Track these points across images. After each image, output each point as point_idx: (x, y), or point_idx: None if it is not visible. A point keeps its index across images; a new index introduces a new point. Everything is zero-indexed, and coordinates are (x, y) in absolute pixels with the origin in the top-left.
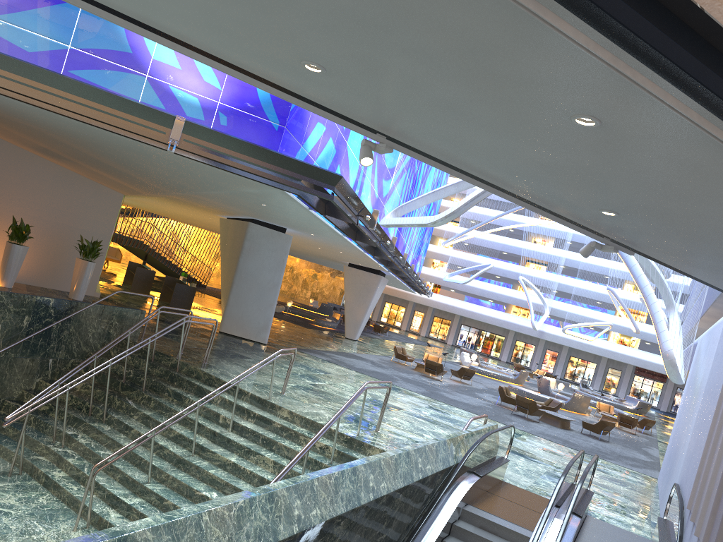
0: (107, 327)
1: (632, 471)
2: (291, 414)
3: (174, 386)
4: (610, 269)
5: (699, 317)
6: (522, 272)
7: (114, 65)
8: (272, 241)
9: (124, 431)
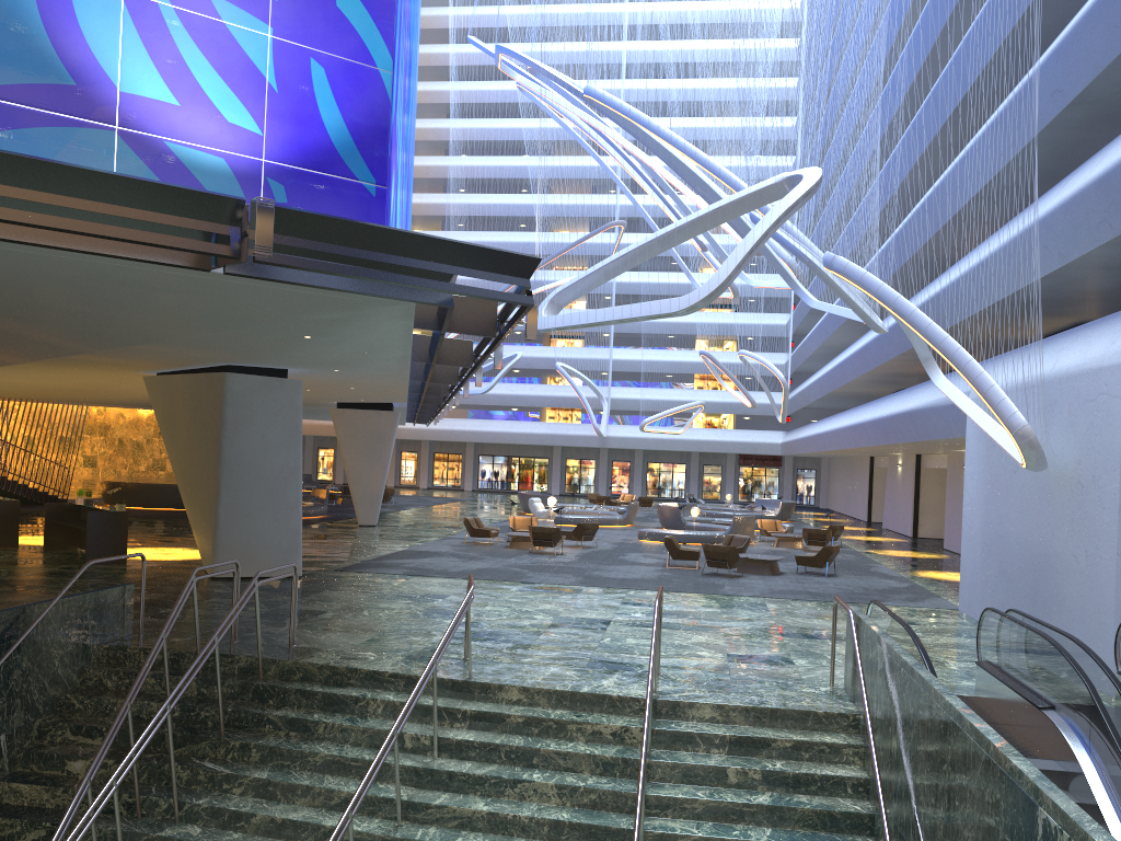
0: (81, 637)
1: (924, 608)
2: (527, 692)
3: (273, 708)
4: (677, 325)
5: (873, 367)
6: (555, 355)
7: (45, 116)
8: (272, 397)
9: (234, 825)
